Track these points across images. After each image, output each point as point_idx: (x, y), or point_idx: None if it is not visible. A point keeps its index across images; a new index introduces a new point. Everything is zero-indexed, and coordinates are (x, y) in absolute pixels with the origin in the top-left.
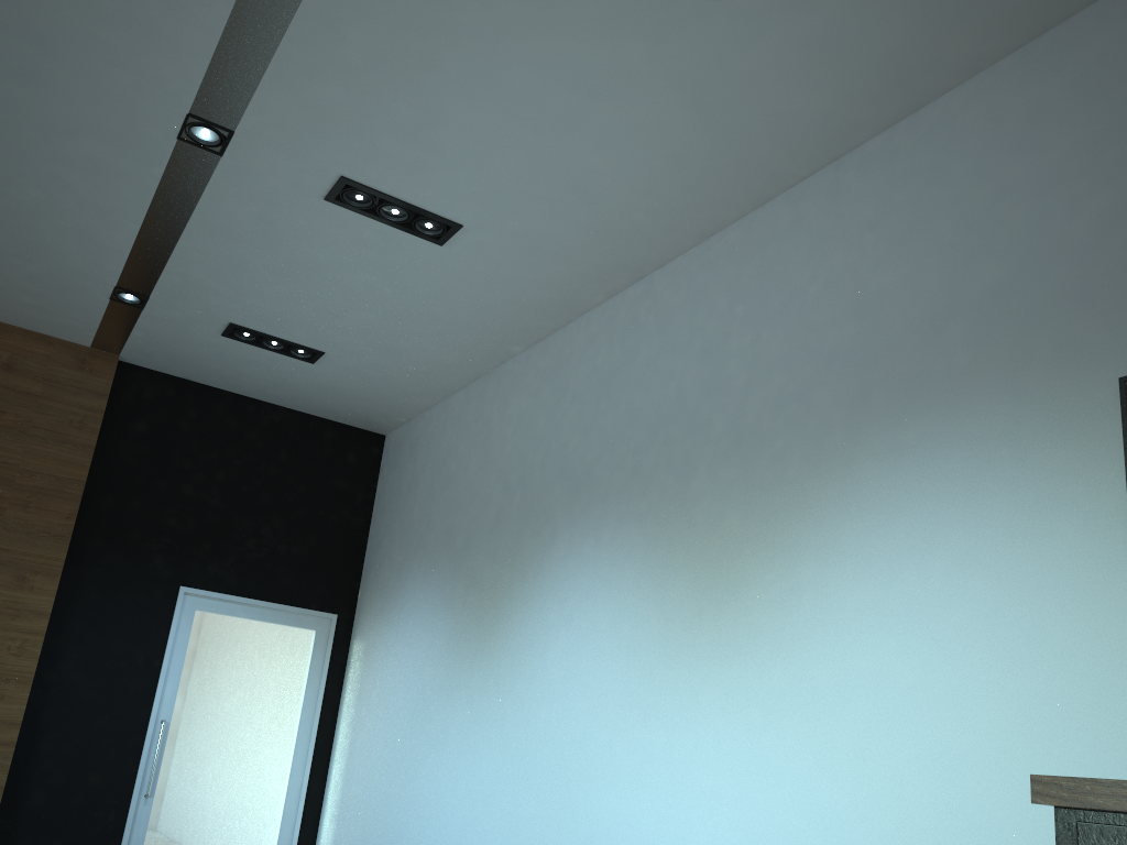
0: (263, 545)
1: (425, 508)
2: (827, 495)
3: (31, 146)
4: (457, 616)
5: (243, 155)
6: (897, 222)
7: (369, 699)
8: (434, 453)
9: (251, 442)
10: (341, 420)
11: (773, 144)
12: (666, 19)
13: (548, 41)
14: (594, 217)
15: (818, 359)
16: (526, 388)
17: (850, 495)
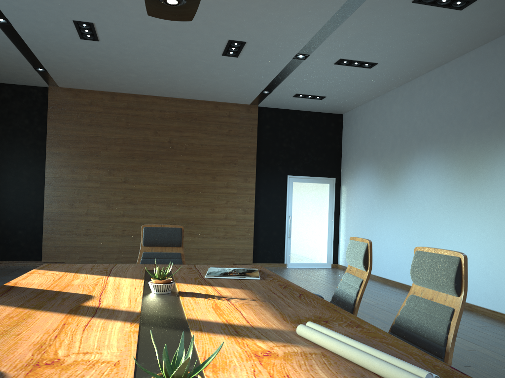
0: (309, 158)
1: (363, 142)
2: (504, 146)
3: (249, 66)
4: (381, 178)
5: (311, 59)
6: None
7: (351, 204)
8: (364, 122)
9: (300, 125)
10: (327, 112)
11: (484, 33)
12: (446, 15)
13: (409, 25)
14: (423, 55)
15: (501, 102)
16: (398, 102)
17: None
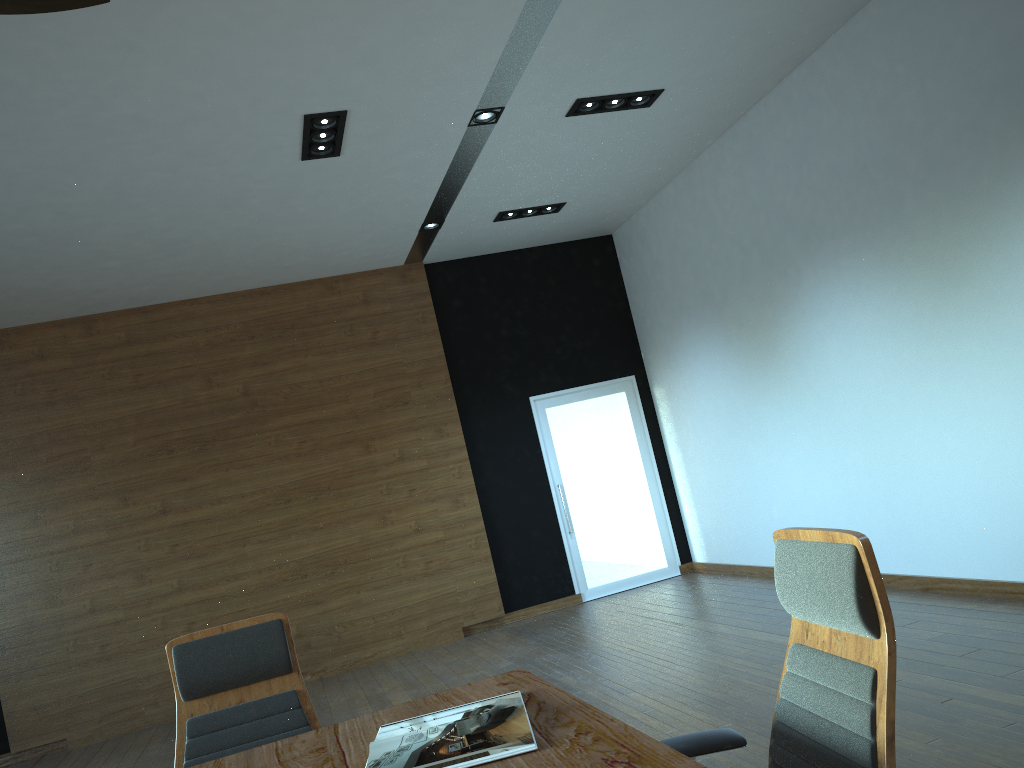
0: (566, 348)
1: (674, 280)
2: (1018, 192)
3: (374, 170)
4: (737, 349)
5: (510, 116)
6: None
7: (685, 423)
8: (664, 238)
9: (527, 282)
10: (578, 238)
11: None
12: None
13: None
14: (761, 43)
15: (980, 94)
16: (729, 170)
17: None
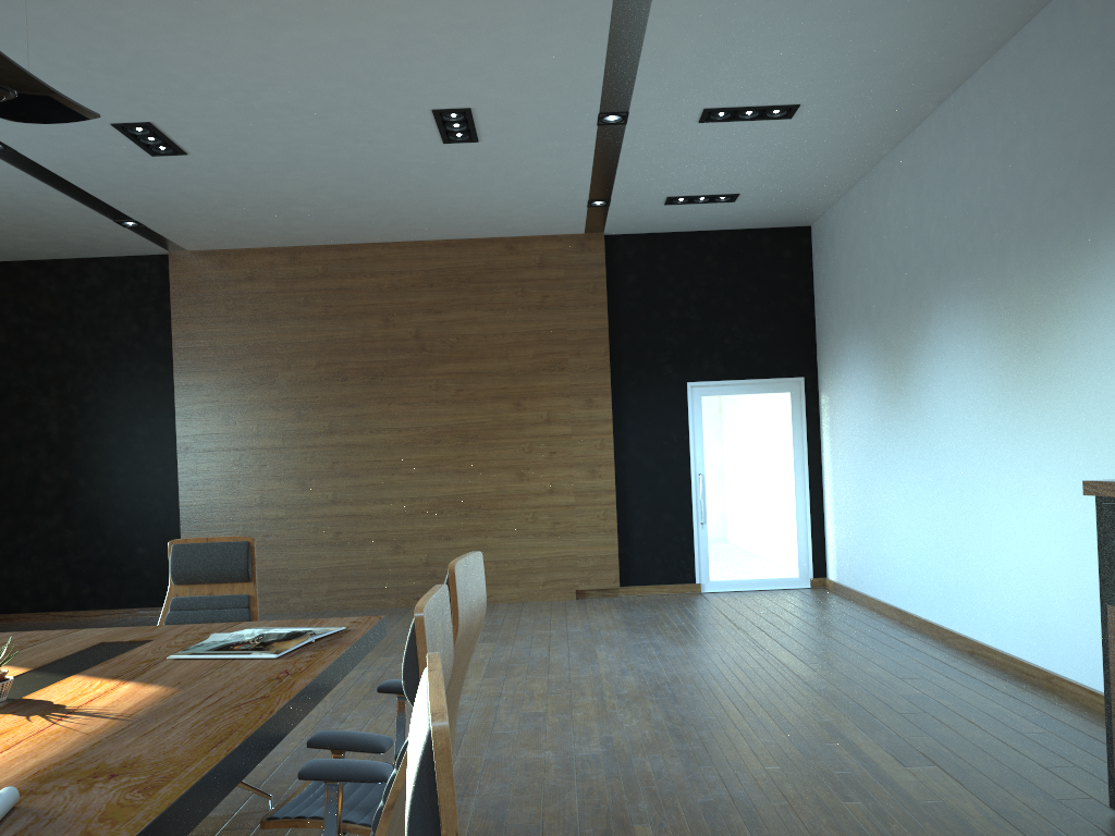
0: (736, 339)
1: (847, 288)
2: (1084, 272)
3: (518, 155)
4: (880, 372)
5: (638, 120)
6: (1112, 43)
7: (837, 437)
8: (845, 241)
9: (708, 265)
10: (772, 226)
11: None
12: None
13: (803, 9)
14: (895, 70)
15: (1072, 161)
16: (896, 185)
17: (1097, 271)
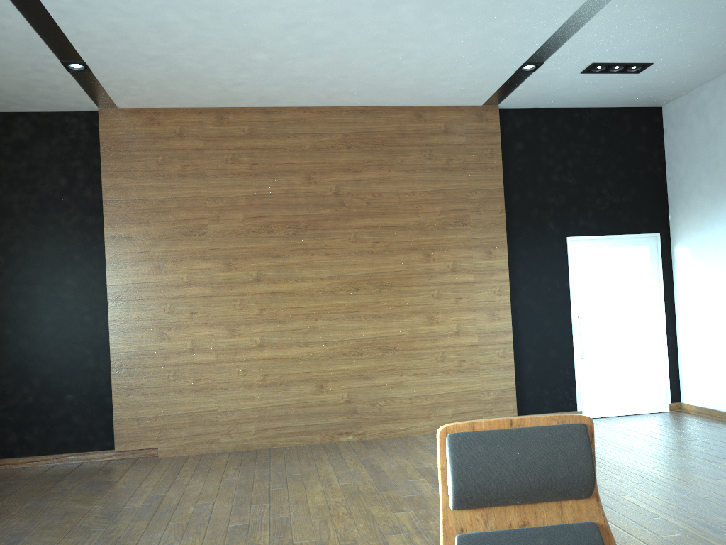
0: (605, 200)
1: None
2: None
3: None
4: None
5: None
6: None
7: (707, 282)
8: None
9: (582, 137)
10: (633, 105)
11: None
12: None
13: None
14: None
15: None
16: None
17: None
